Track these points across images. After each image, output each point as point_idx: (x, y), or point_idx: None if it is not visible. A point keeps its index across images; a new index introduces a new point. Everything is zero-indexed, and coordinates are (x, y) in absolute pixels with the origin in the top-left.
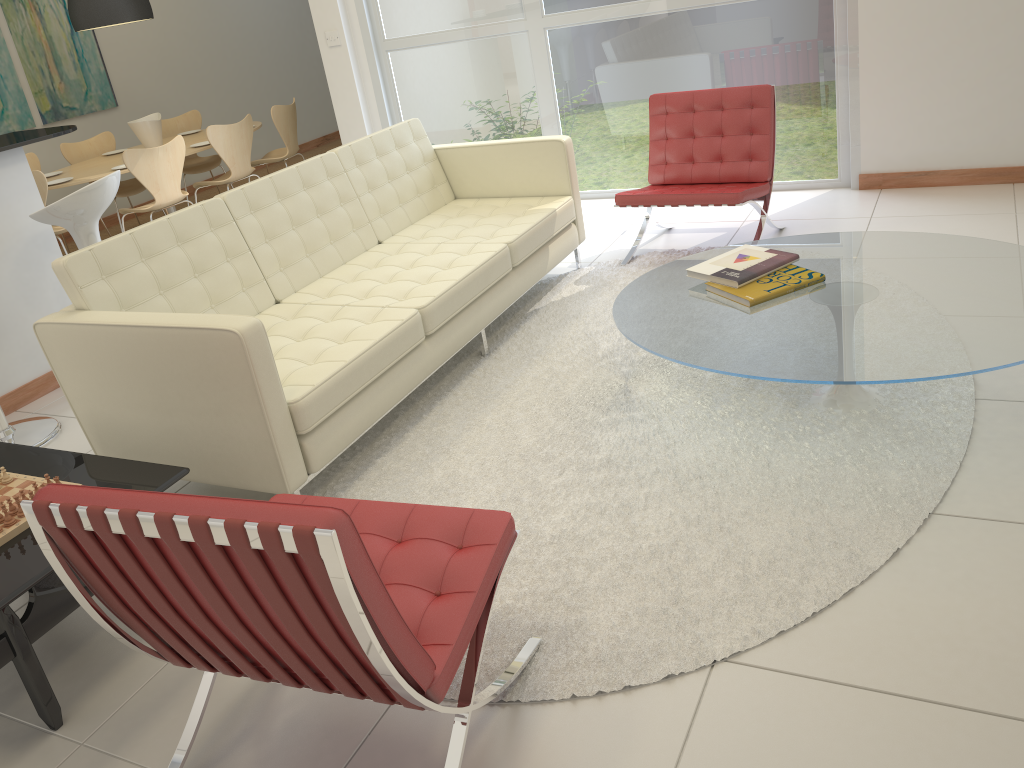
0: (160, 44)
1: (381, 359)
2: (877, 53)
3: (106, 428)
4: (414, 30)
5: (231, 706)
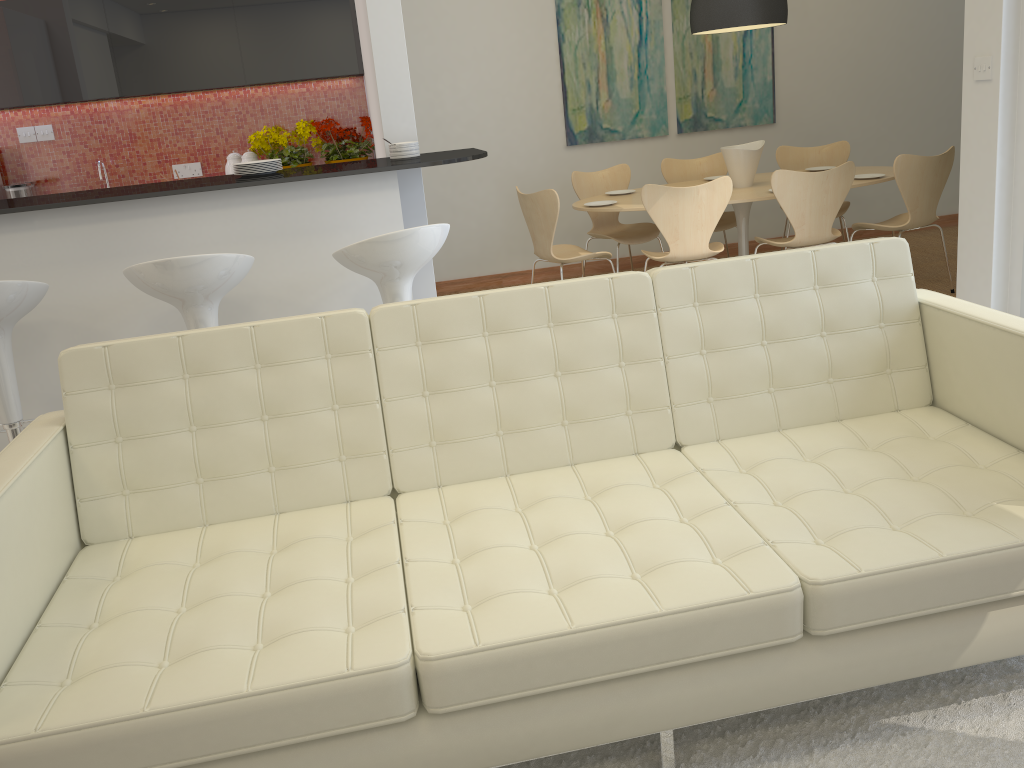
0: (858, 54)
1: (245, 728)
2: None
3: None
4: None
5: None
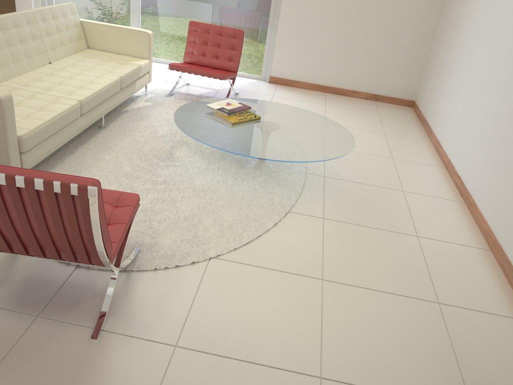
0: None
1: (61, 122)
2: (285, 27)
3: None
4: None
5: None
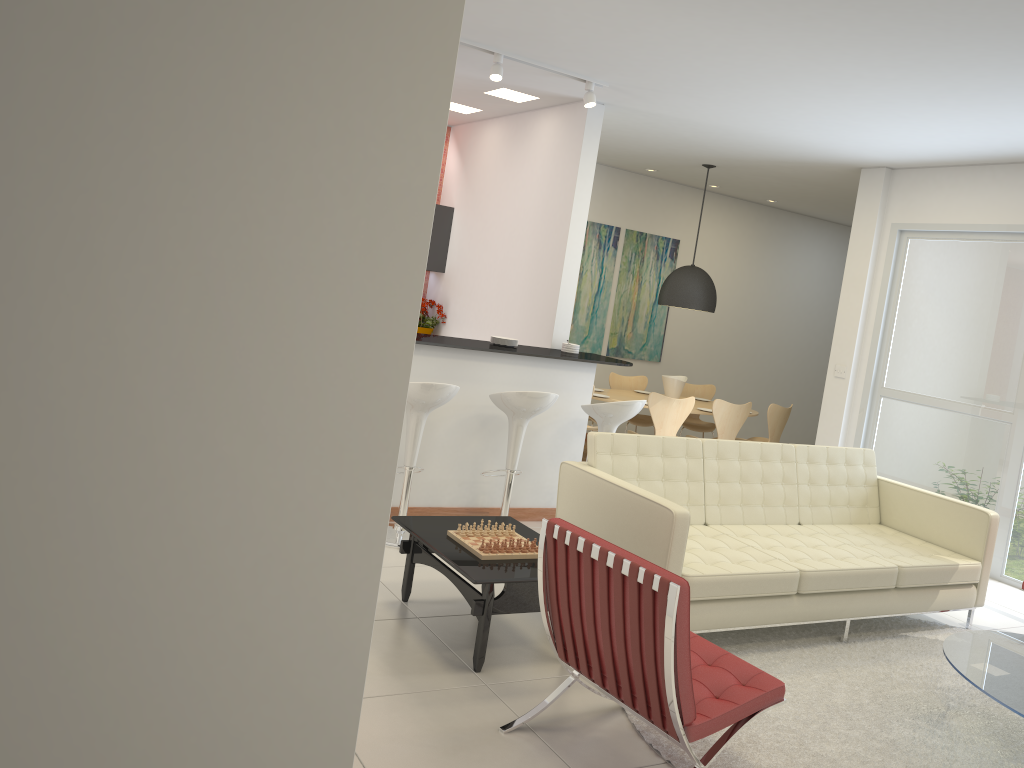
0: (710, 330)
1: (756, 586)
2: None
3: None
4: (910, 388)
5: (568, 714)
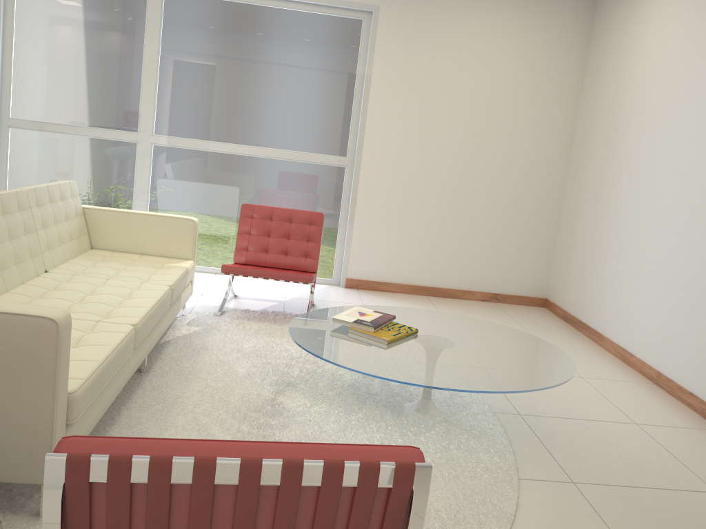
0: None
1: (116, 363)
2: (366, 209)
3: None
4: (40, 117)
5: None
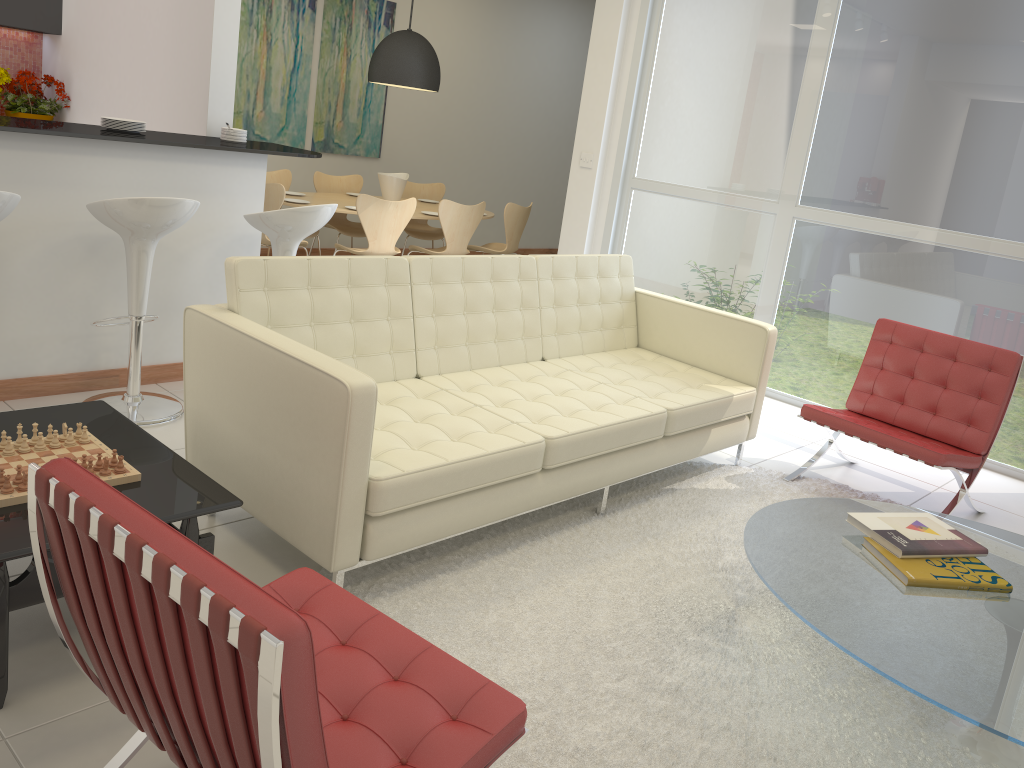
0: (438, 118)
1: (485, 473)
2: None
3: (203, 430)
4: (665, 177)
5: None
